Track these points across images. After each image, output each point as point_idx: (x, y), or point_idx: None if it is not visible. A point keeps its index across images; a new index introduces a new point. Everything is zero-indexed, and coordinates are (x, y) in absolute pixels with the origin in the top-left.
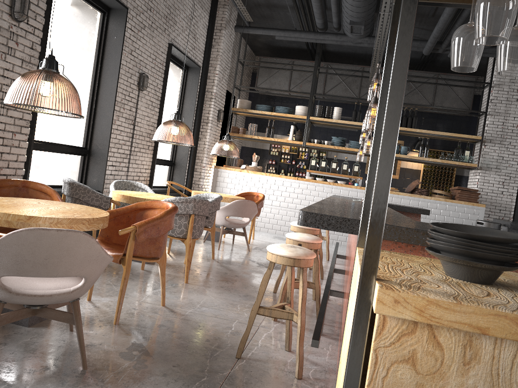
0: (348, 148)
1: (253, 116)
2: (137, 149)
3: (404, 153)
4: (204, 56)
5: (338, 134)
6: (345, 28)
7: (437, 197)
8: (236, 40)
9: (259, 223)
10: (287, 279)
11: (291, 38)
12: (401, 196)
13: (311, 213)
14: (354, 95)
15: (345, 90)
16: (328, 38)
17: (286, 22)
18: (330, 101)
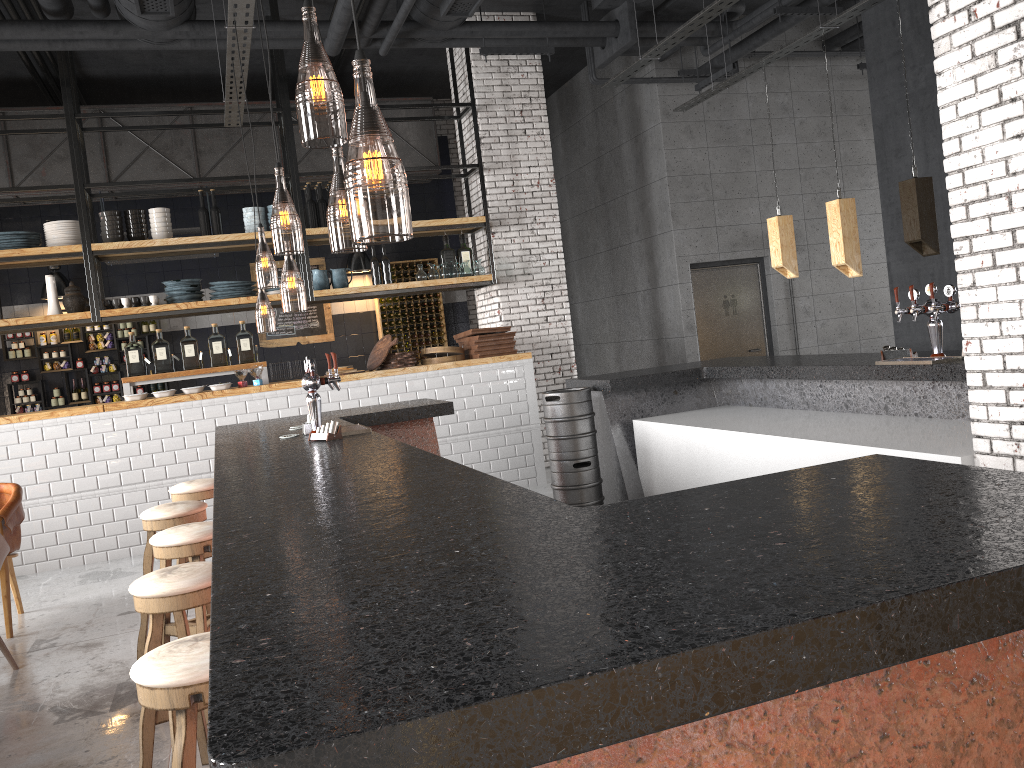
0: (213, 302)
1: None
2: None
3: (343, 285)
4: None
5: (173, 273)
6: (122, 2)
7: (437, 362)
8: None
9: (28, 553)
10: None
11: None
12: (365, 381)
13: (289, 757)
14: (188, 175)
15: (162, 167)
16: (83, 34)
17: None
18: (132, 198)
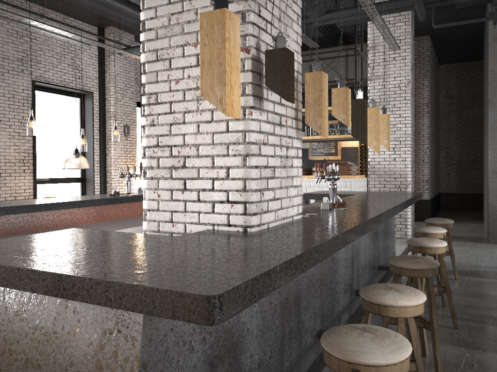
0: None
1: None
2: (6, 174)
3: None
4: (99, 82)
5: None
6: None
7: (314, 174)
8: None
9: None
10: None
11: None
12: None
13: None
14: None
15: None
16: None
17: None
18: None
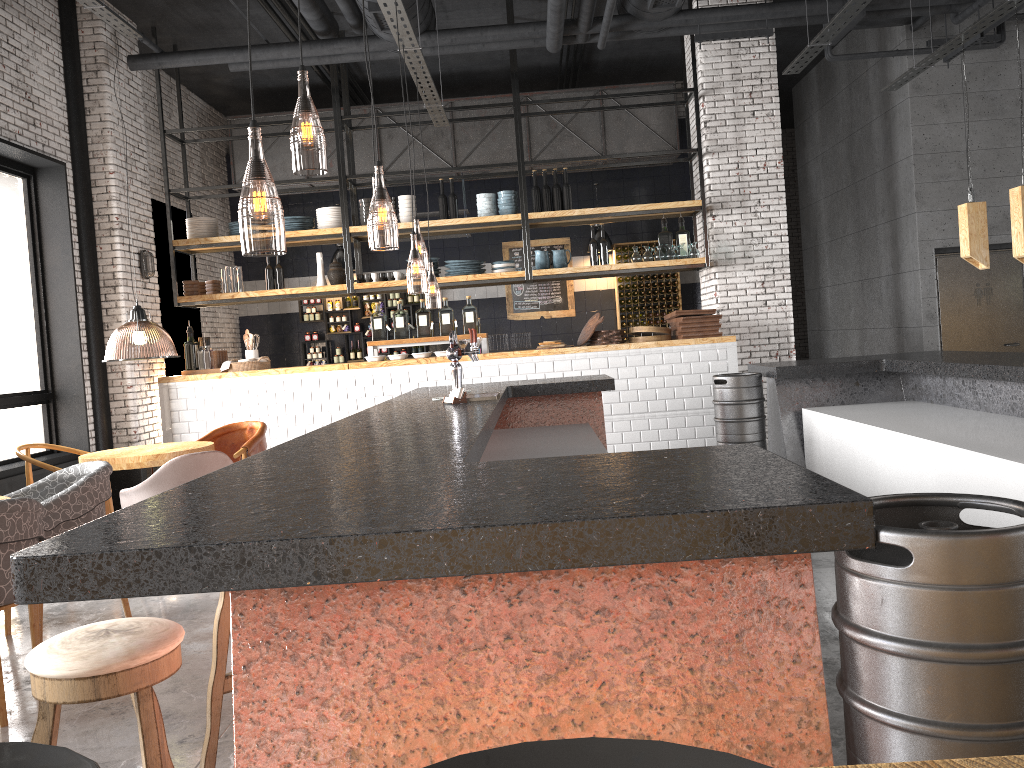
0: (444, 278)
1: (231, 250)
2: None
3: (561, 265)
4: (71, 138)
5: (436, 250)
6: (369, 21)
7: (642, 341)
8: (162, 89)
9: None
10: (216, 671)
11: (264, 64)
12: (570, 355)
13: (43, 560)
14: (446, 164)
15: (425, 157)
16: (342, 49)
17: (254, 32)
18: (403, 184)
